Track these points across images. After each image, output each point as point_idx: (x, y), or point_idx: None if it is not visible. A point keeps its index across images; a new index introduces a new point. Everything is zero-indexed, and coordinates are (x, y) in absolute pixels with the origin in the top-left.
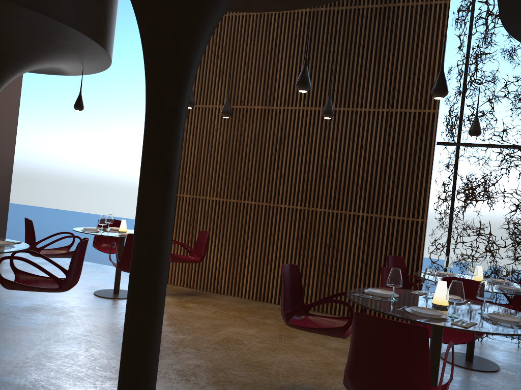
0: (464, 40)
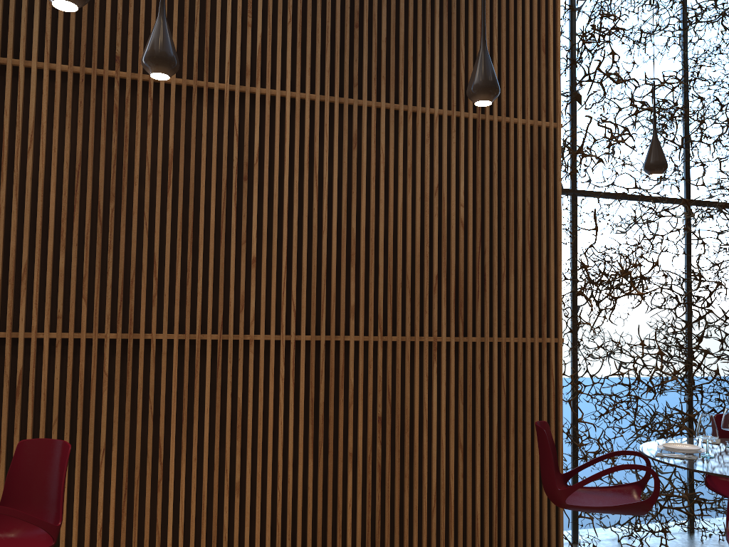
0: (560, 4)
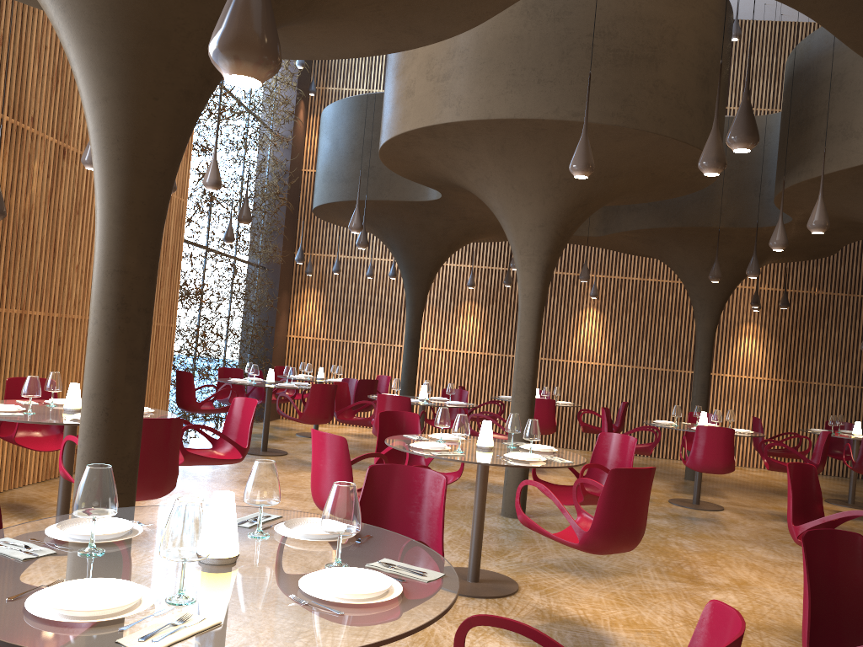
0: None
